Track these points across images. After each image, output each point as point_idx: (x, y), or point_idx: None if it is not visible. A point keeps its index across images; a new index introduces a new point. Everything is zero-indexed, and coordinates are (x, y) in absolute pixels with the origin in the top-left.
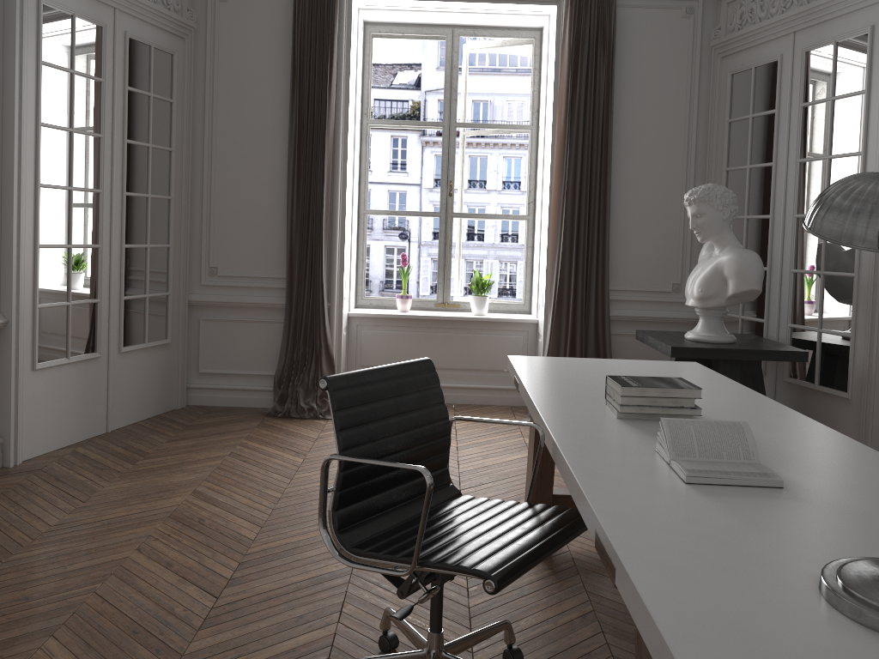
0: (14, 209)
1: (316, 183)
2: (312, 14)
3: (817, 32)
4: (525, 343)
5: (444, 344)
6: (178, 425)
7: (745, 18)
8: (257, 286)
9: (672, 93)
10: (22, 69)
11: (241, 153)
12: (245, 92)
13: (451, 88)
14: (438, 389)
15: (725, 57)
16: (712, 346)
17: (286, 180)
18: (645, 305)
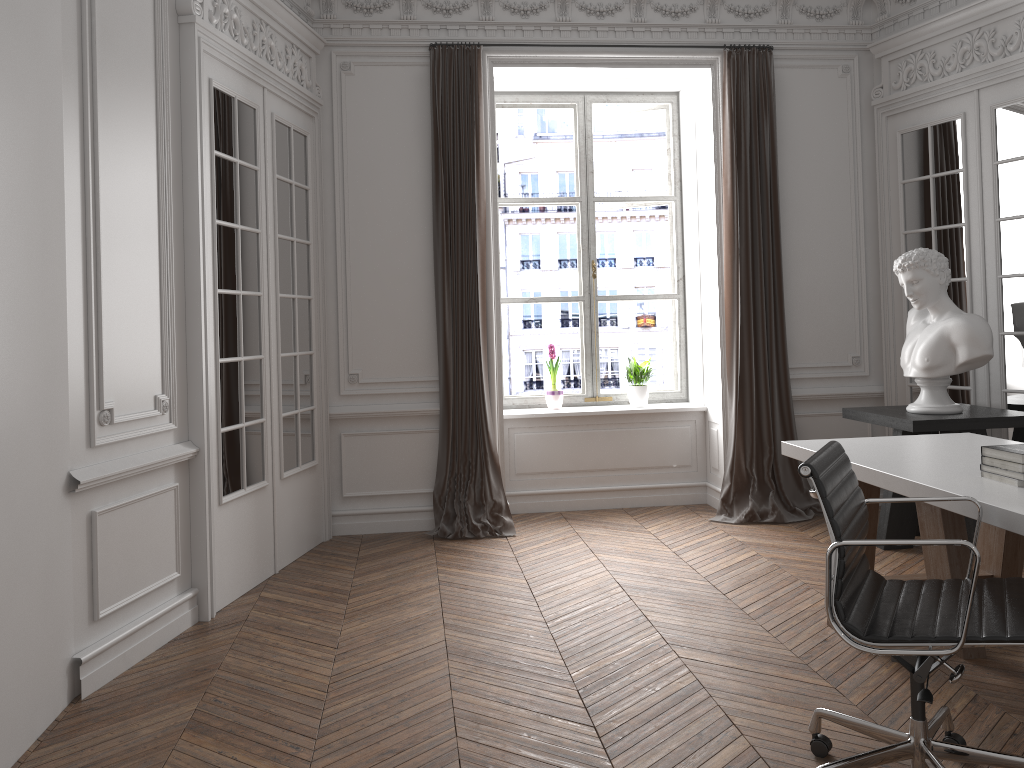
0: (202, 320)
1: (468, 271)
2: (454, 85)
3: (1007, 89)
4: (693, 434)
5: (606, 442)
6: (346, 558)
7: (914, 76)
8: (405, 391)
9: (835, 156)
10: (203, 161)
11: (378, 242)
12: (380, 174)
13: (585, 160)
14: (853, 472)
15: (891, 116)
16: (948, 417)
17: (431, 270)
18: (826, 382)
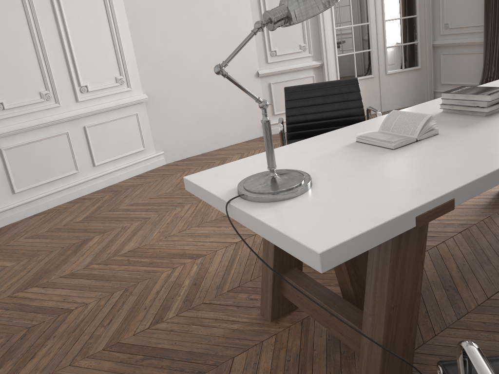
0: (319, 14)
1: None
2: None
3: None
4: None
5: None
6: None
7: None
8: (469, 32)
9: None
10: None
11: None
12: None
13: None
14: (357, 93)
15: None
16: None
17: None
18: None
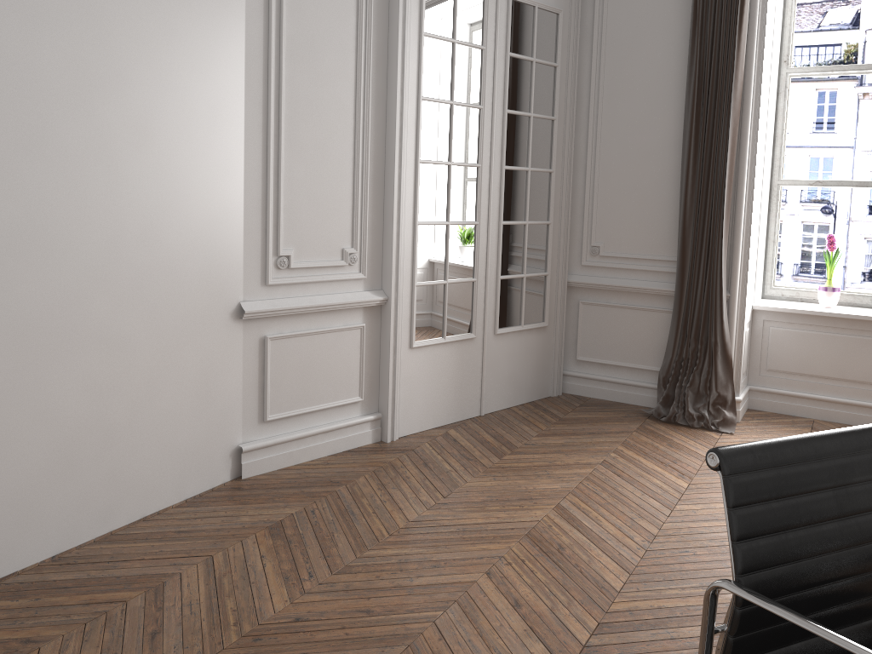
0: (394, 186)
1: (717, 149)
2: None
3: None
4: None
5: None
6: (550, 416)
7: None
8: (642, 269)
9: None
10: (405, 43)
11: (629, 118)
12: (636, 47)
13: None
14: None
15: None
16: None
17: (680, 147)
18: None
